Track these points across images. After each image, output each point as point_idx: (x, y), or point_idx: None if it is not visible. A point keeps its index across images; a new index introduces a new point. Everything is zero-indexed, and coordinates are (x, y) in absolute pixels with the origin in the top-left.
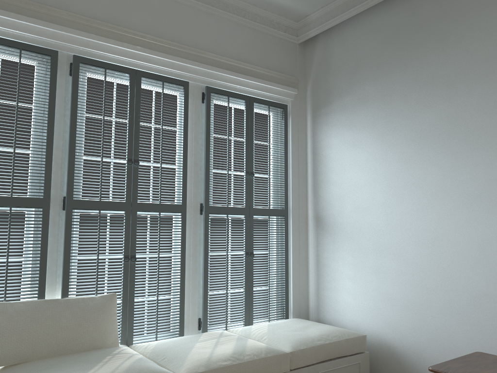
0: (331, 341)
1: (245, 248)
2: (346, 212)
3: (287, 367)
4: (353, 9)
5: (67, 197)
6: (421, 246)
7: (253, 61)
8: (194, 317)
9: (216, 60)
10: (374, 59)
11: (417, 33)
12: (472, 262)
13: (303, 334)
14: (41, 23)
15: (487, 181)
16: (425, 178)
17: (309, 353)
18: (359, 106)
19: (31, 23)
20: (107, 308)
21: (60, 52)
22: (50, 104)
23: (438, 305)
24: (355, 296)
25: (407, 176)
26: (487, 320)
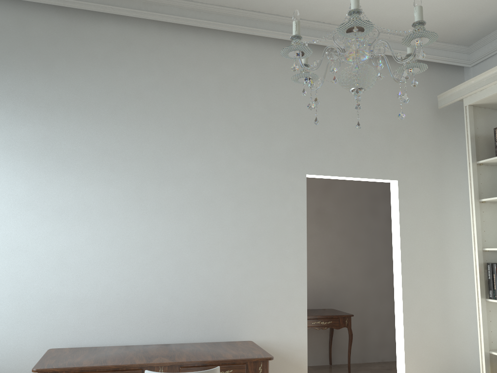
0: None
1: None
2: None
3: None
4: None
5: None
6: None
7: None
8: None
9: None
10: None
11: (23, 47)
12: (50, 269)
13: None
14: None
15: (73, 200)
16: (12, 188)
17: None
18: None
19: None
20: None
21: None
22: None
23: (8, 313)
24: None
25: None
26: (57, 319)
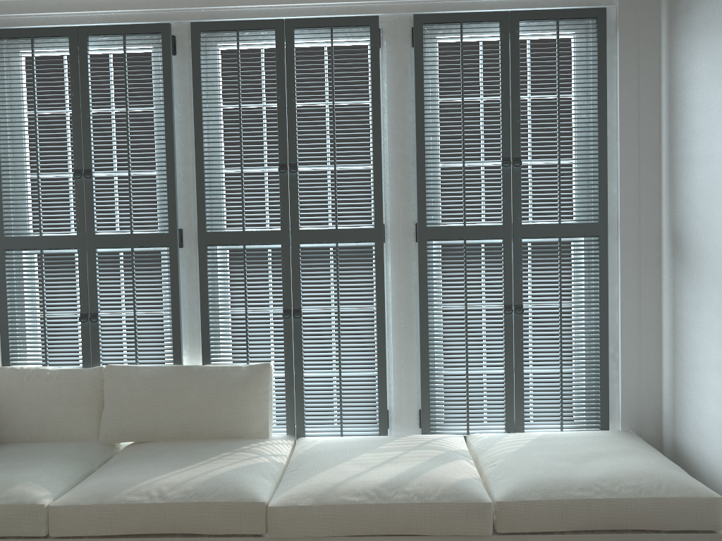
0: (612, 495)
1: (505, 299)
2: (716, 226)
3: (485, 528)
4: None
5: (198, 230)
6: None
7: None
8: (411, 408)
9: None
10: None
11: None
12: None
13: (566, 470)
14: None
15: None
16: None
17: (547, 512)
18: None
19: None
20: (253, 384)
21: (178, 23)
22: (165, 102)
23: None
24: None
25: None
26: None
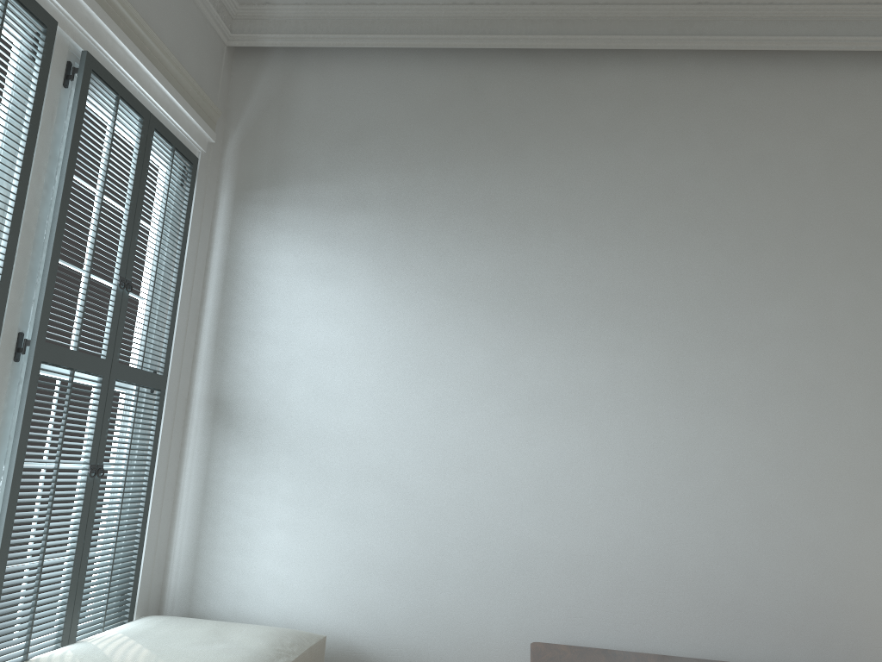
0: (295, 655)
1: (92, 456)
2: (293, 398)
3: None
4: (371, 37)
5: None
6: (442, 472)
7: (164, 41)
8: None
9: (111, 4)
10: (391, 138)
11: (476, 124)
12: (526, 500)
13: (237, 647)
14: None
15: (561, 380)
16: (464, 359)
17: None
18: (349, 208)
19: None
20: None
21: None
22: None
23: (462, 571)
24: (291, 563)
25: (430, 350)
26: (540, 591)
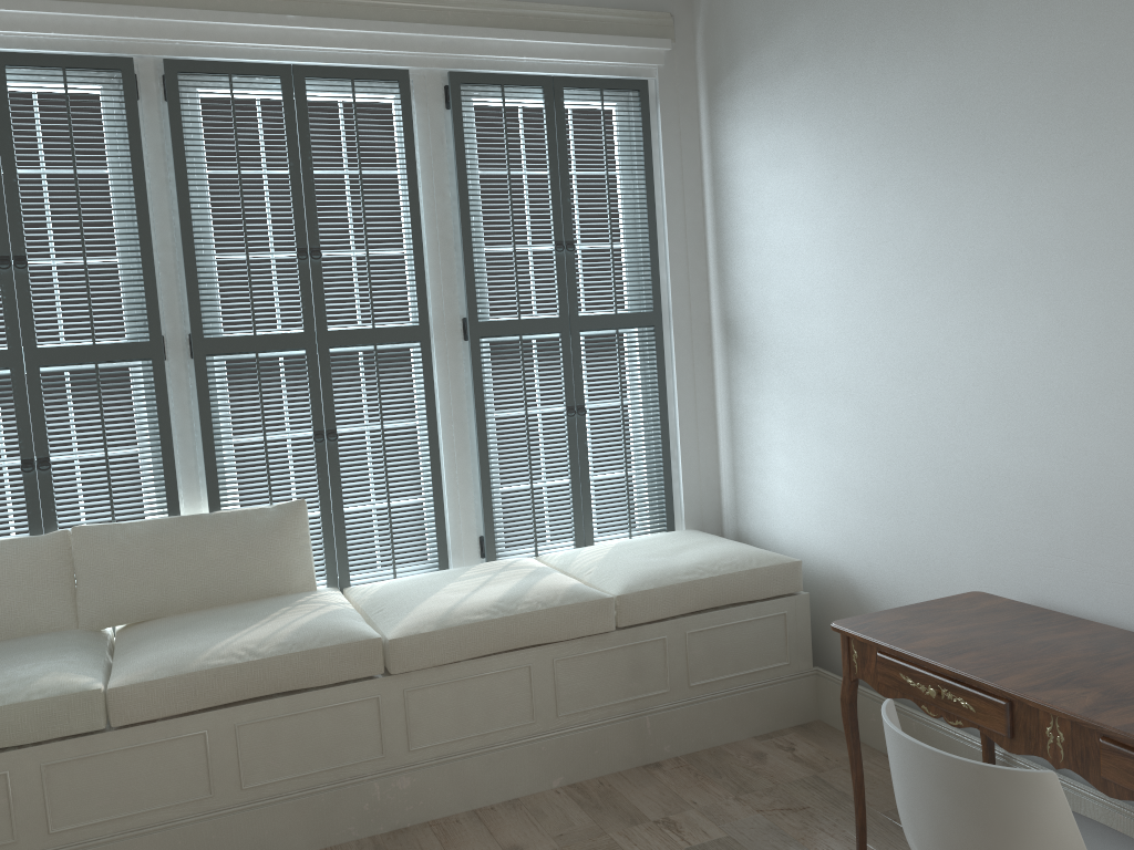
0: (714, 574)
1: (567, 400)
2: (773, 310)
3: (609, 624)
4: None
5: (192, 336)
6: (896, 379)
7: None
8: (470, 536)
9: (468, 11)
10: None
11: None
12: (981, 409)
13: (664, 562)
14: (93, 8)
15: (1008, 234)
16: (903, 229)
17: (662, 598)
18: (786, 69)
19: (73, 12)
20: (289, 527)
21: (140, 57)
22: (134, 165)
23: (926, 499)
24: (792, 485)
25: (872, 226)
26: (1005, 528)
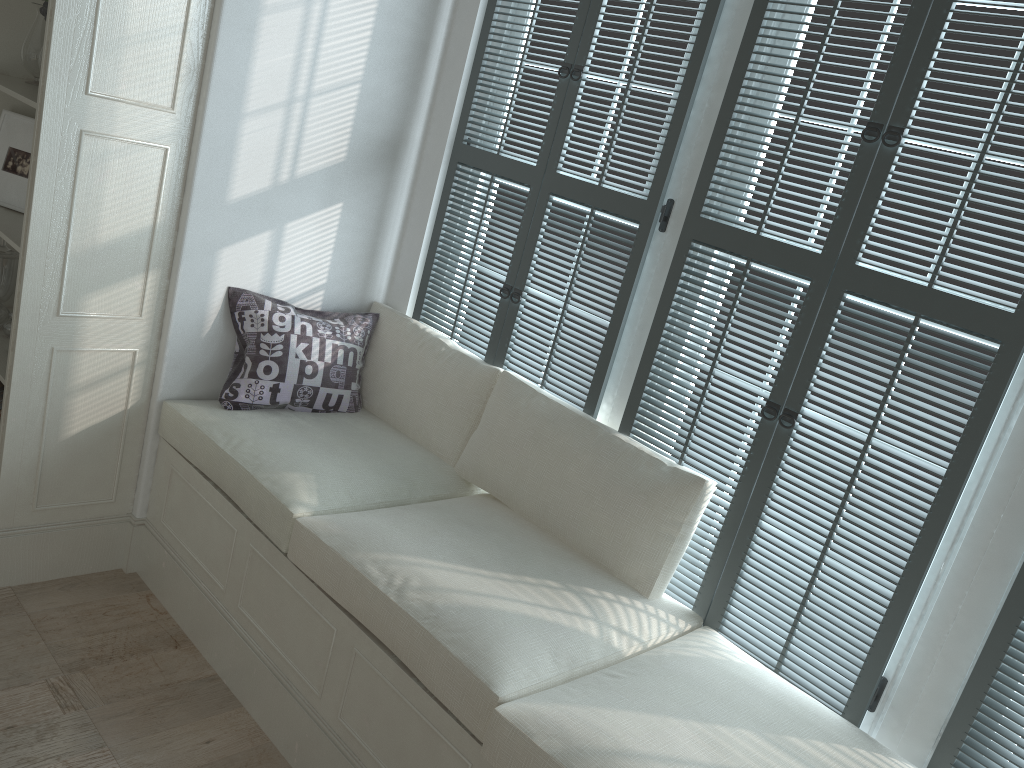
0: None
1: None
2: None
3: None
4: None
5: (688, 210)
6: None
7: None
8: (934, 705)
9: None
10: None
11: None
12: None
13: None
14: None
15: None
16: None
17: None
18: None
19: None
20: (661, 500)
21: None
22: None
23: None
24: None
25: None
26: None
